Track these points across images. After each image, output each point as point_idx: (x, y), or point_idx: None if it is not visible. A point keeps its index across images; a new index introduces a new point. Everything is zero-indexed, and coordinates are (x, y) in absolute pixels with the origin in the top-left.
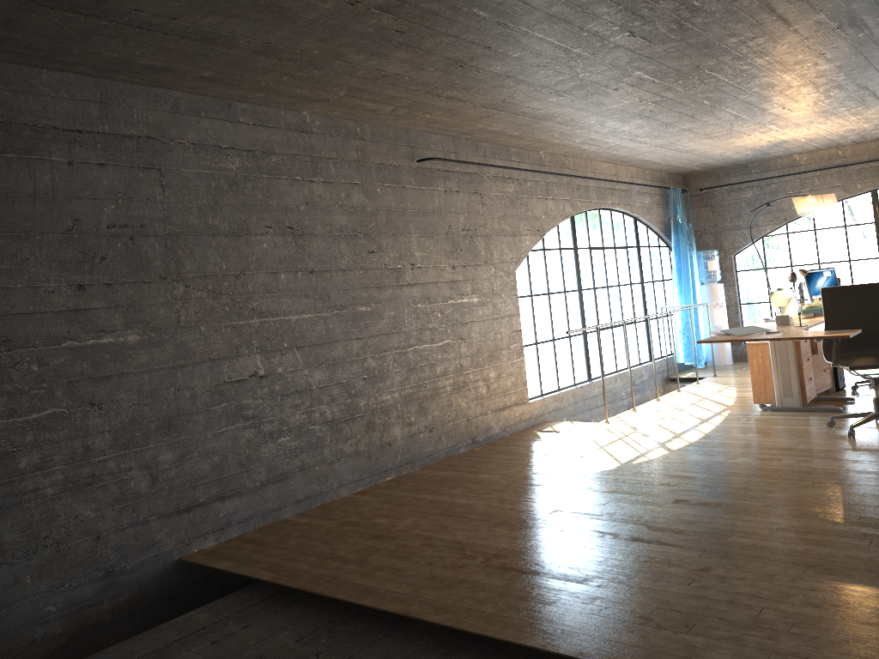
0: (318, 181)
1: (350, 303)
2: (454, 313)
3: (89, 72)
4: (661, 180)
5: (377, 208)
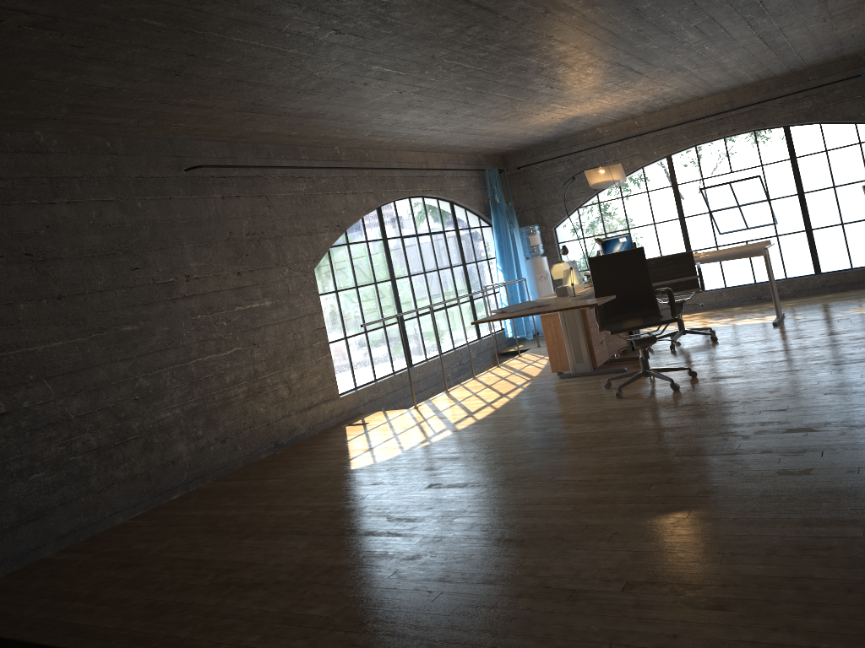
0: (61, 202)
1: (112, 324)
2: (243, 320)
3: None
4: (477, 163)
5: (138, 223)
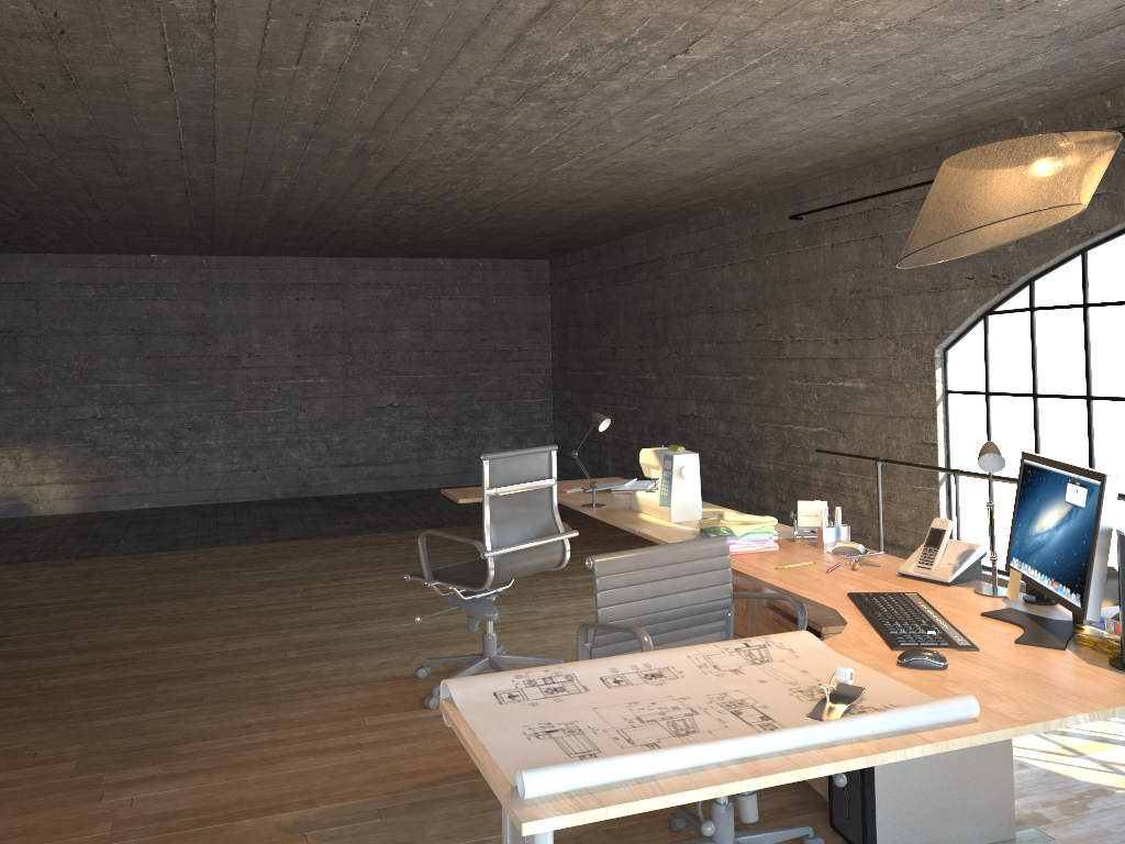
0: (727, 265)
1: (742, 371)
2: (832, 398)
3: (636, 231)
4: None
5: (764, 281)
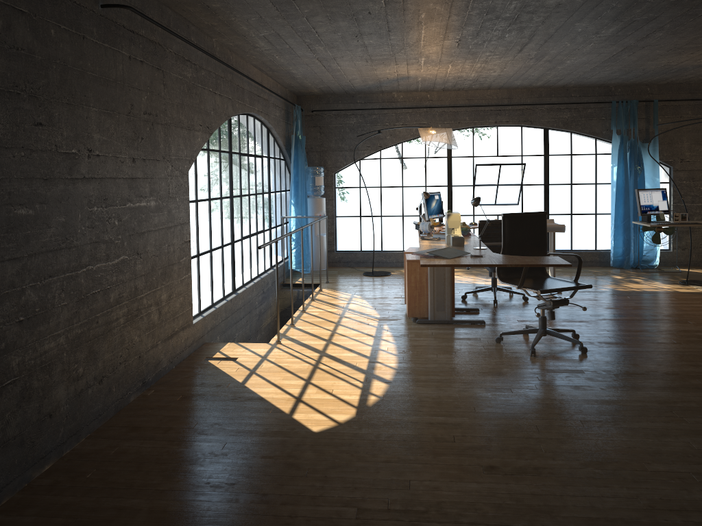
0: None
1: (5, 202)
2: (132, 220)
3: None
4: (286, 96)
5: (49, 59)
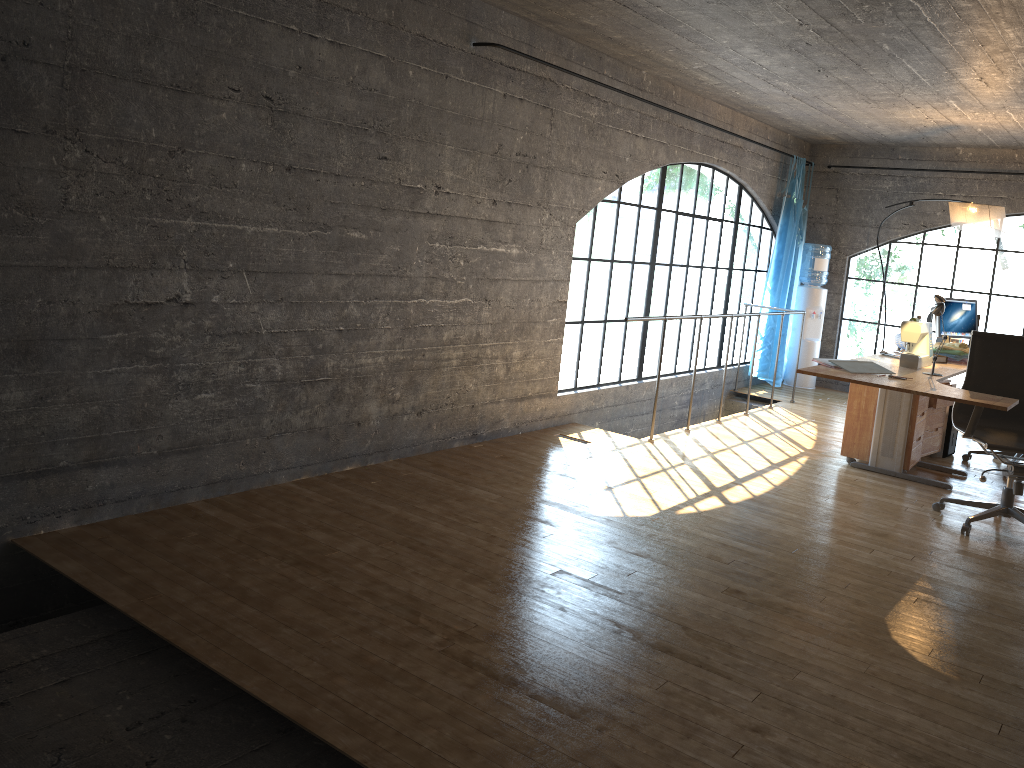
0: (324, 40)
1: (339, 224)
2: (483, 264)
3: None
4: (784, 144)
5: (403, 99)
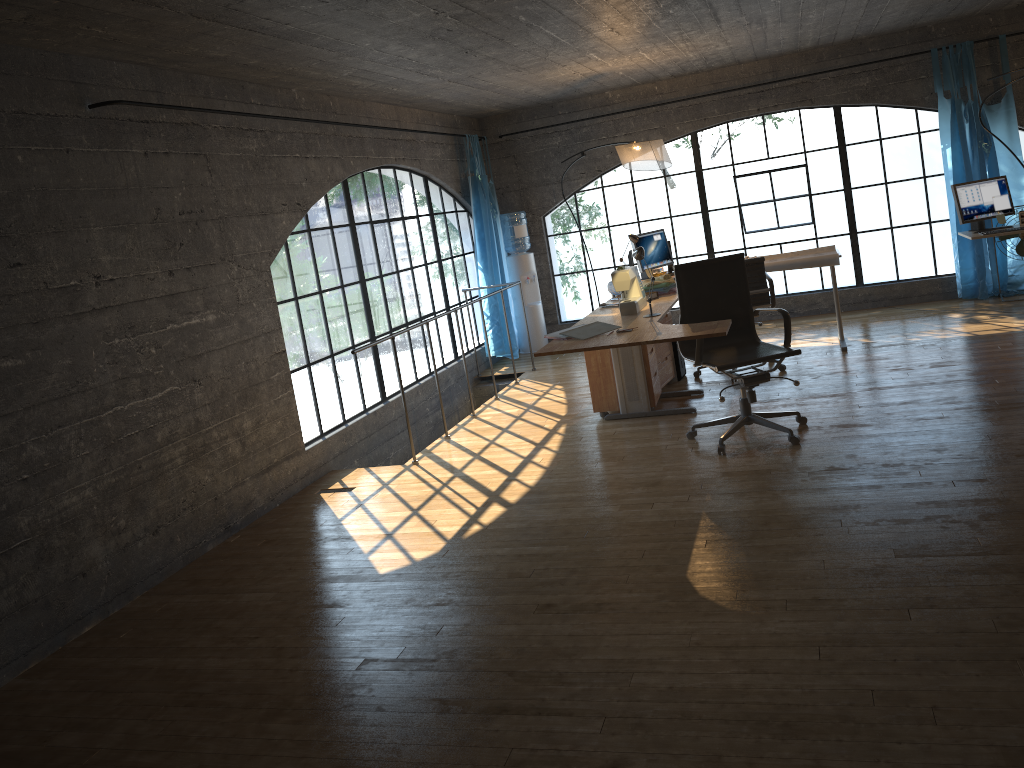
0: None
1: None
2: (179, 344)
3: None
4: (453, 126)
5: (20, 190)
